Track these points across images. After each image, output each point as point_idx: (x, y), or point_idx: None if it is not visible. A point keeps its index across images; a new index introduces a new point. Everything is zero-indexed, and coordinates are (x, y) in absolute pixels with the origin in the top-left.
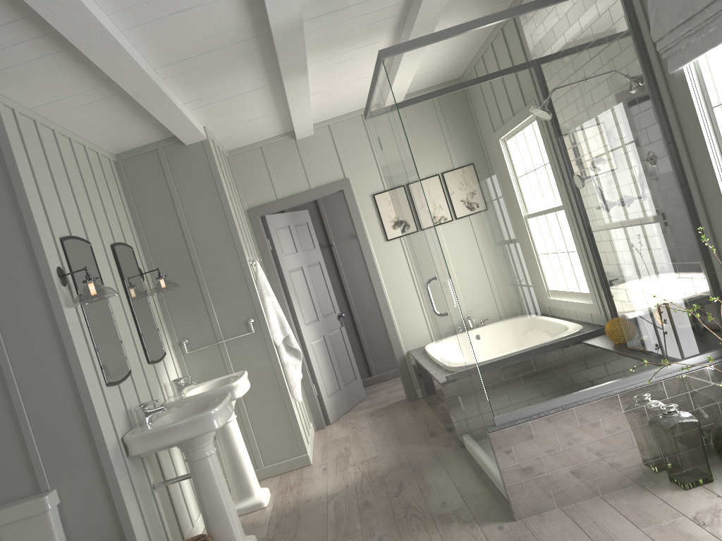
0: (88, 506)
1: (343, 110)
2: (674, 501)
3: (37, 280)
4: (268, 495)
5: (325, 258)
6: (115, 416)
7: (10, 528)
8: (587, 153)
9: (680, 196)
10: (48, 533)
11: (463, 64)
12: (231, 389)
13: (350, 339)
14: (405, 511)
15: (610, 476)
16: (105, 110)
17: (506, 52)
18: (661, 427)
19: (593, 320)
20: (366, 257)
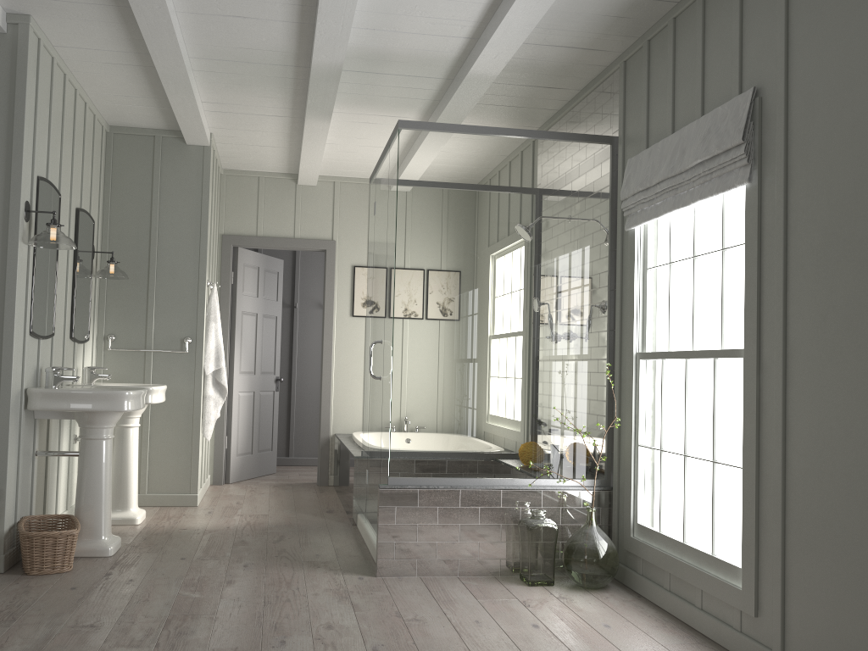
0: None
1: (354, 173)
2: (515, 590)
3: (3, 204)
4: (143, 516)
5: (283, 318)
6: (27, 365)
7: None
8: (543, 274)
9: (606, 337)
10: None
11: (466, 160)
12: (147, 392)
13: (280, 410)
14: (278, 553)
15: (471, 561)
16: (124, 76)
17: (505, 164)
18: (525, 524)
19: (502, 418)
20: (326, 325)
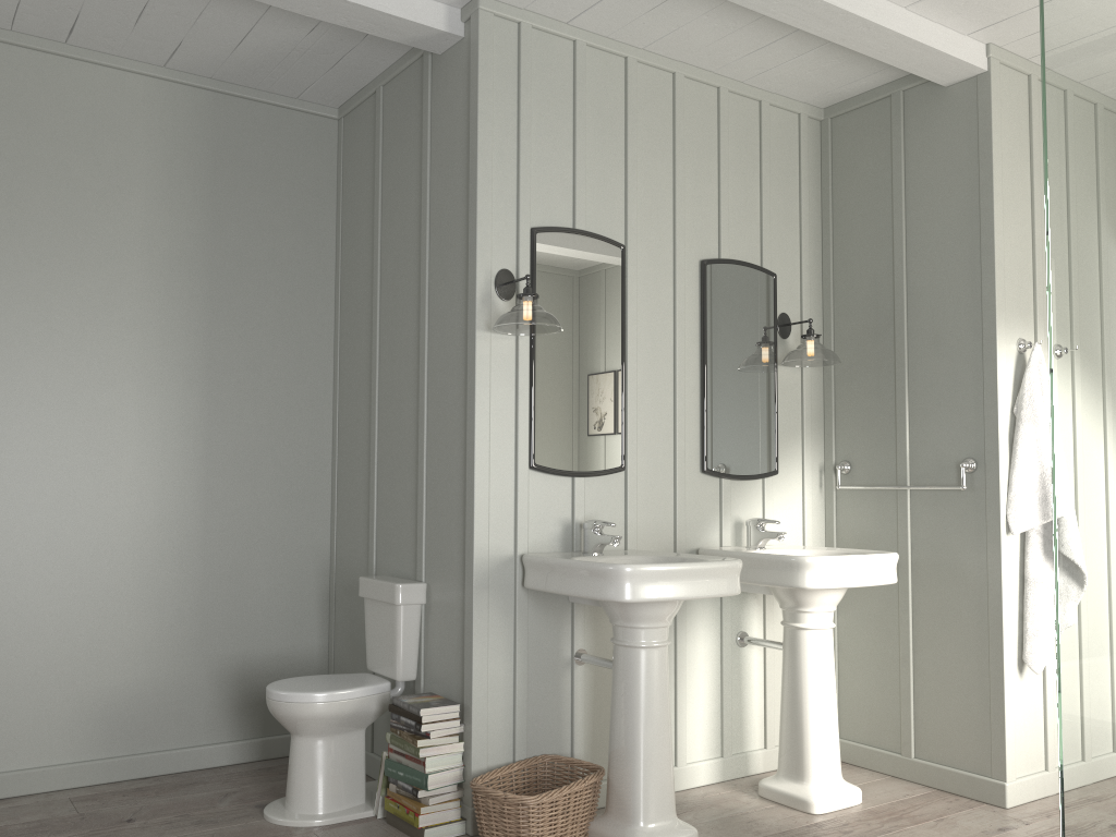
0: (446, 627)
1: None
2: None
3: (465, 282)
4: (839, 800)
5: None
6: (525, 519)
7: (372, 606)
8: None
9: None
10: (393, 634)
11: None
12: (796, 567)
13: None
14: None
15: None
16: (704, 17)
17: None
18: None
19: None
20: None
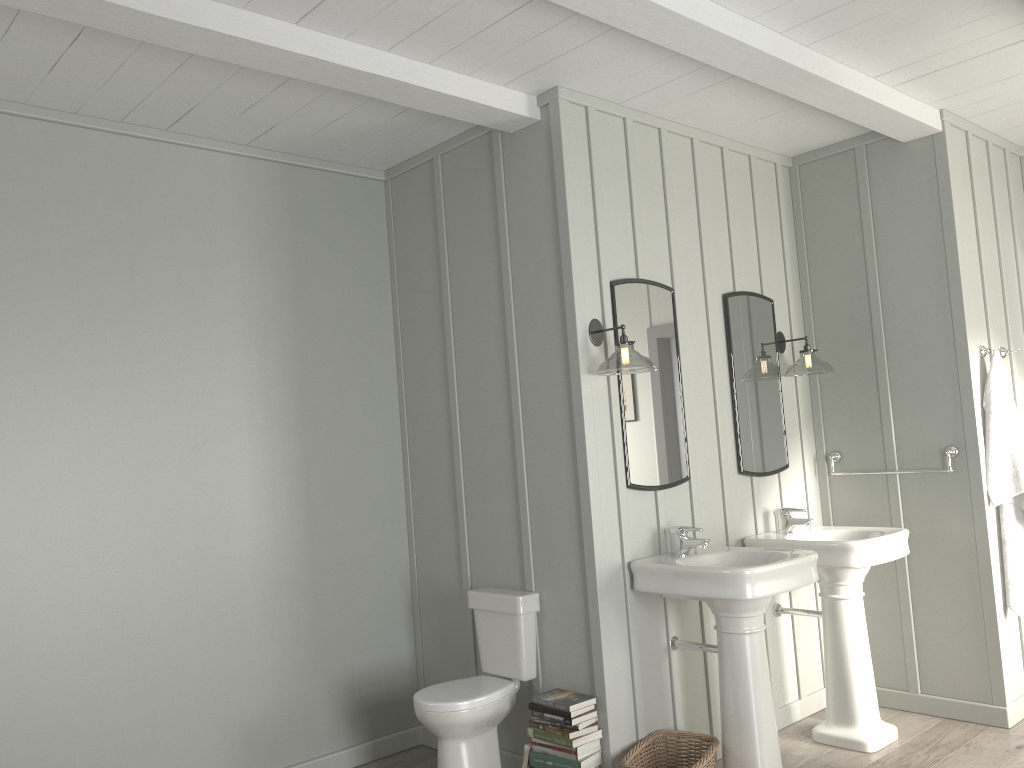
0: (565, 630)
1: None
2: None
3: (562, 332)
4: (885, 738)
5: None
6: (627, 531)
7: (485, 616)
8: None
9: None
10: (515, 640)
11: None
12: (845, 551)
13: None
14: None
15: None
16: (732, 97)
17: None
18: None
19: None
20: None
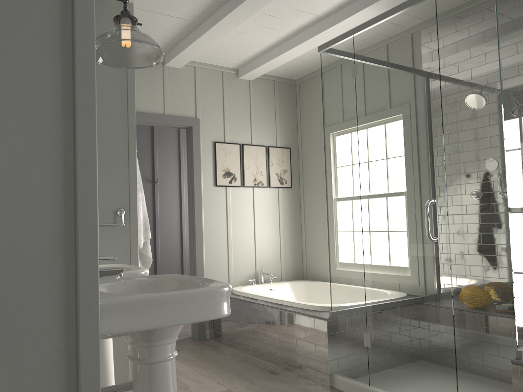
0: None
1: (216, 58)
2: None
3: None
4: None
5: None
6: None
7: None
8: None
9: None
10: None
11: None
12: None
13: None
14: None
15: None
16: None
17: None
18: None
19: None
20: (195, 194)
